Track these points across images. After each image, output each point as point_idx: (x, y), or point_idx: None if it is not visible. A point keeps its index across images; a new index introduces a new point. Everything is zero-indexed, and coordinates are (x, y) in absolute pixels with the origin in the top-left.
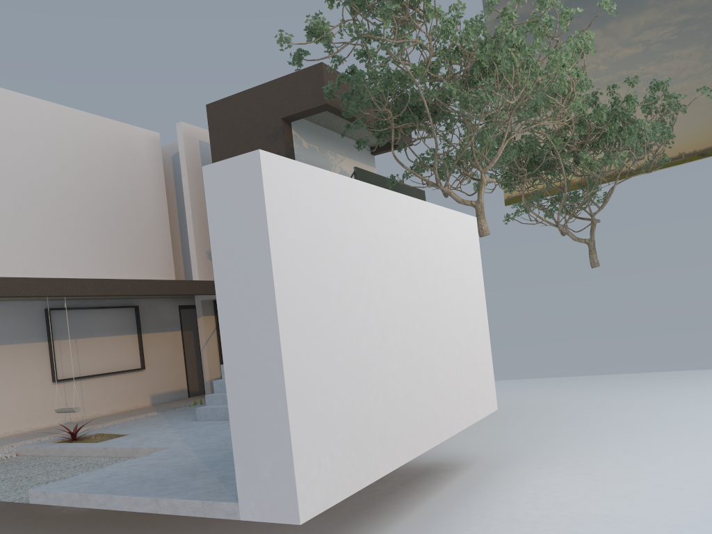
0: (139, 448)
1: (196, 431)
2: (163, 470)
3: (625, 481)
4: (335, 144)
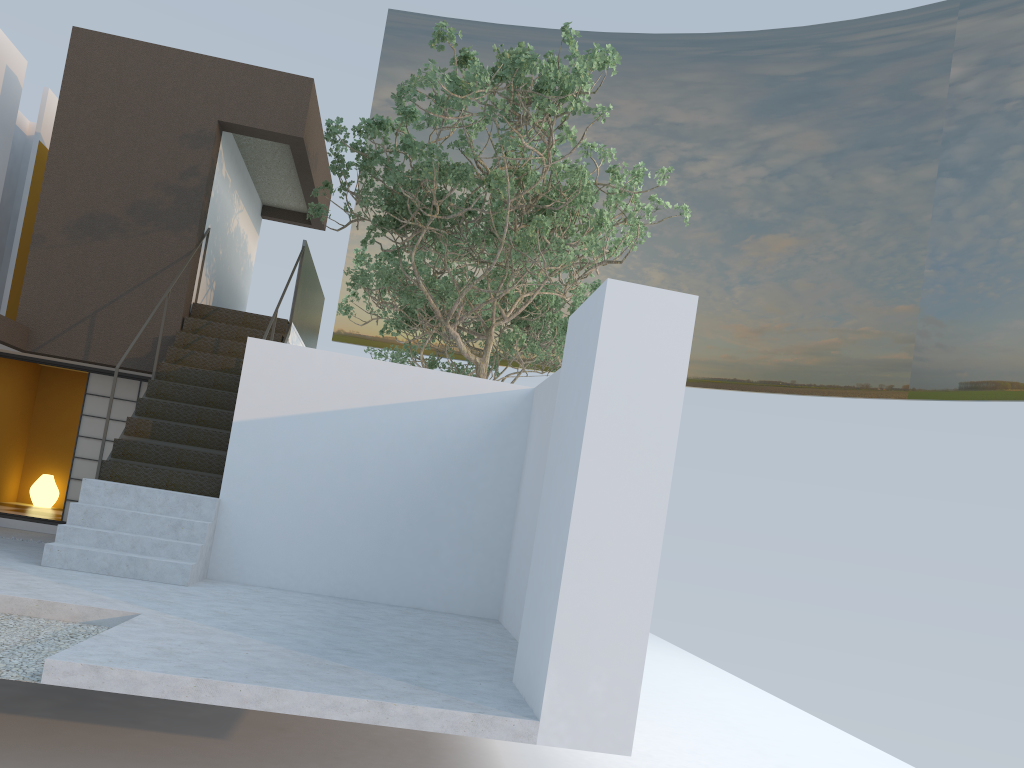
0: (58, 604)
1: (105, 588)
2: (255, 655)
3: (669, 735)
4: (242, 185)
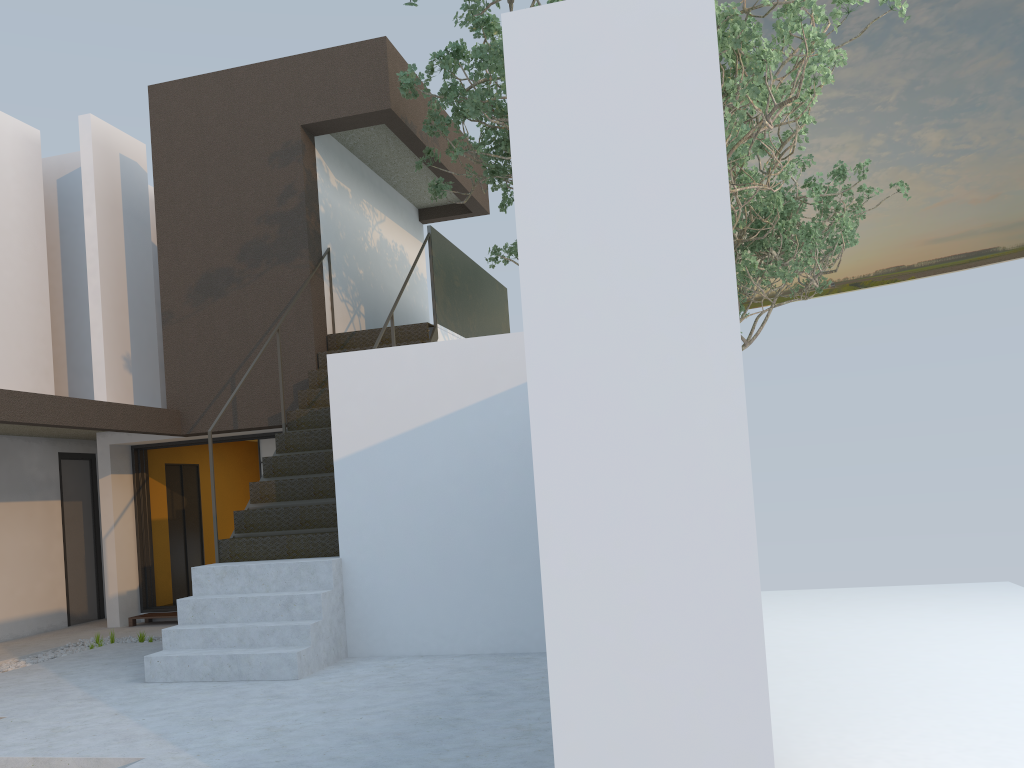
0: (54, 761)
1: (169, 710)
2: None
3: None
4: (374, 192)
